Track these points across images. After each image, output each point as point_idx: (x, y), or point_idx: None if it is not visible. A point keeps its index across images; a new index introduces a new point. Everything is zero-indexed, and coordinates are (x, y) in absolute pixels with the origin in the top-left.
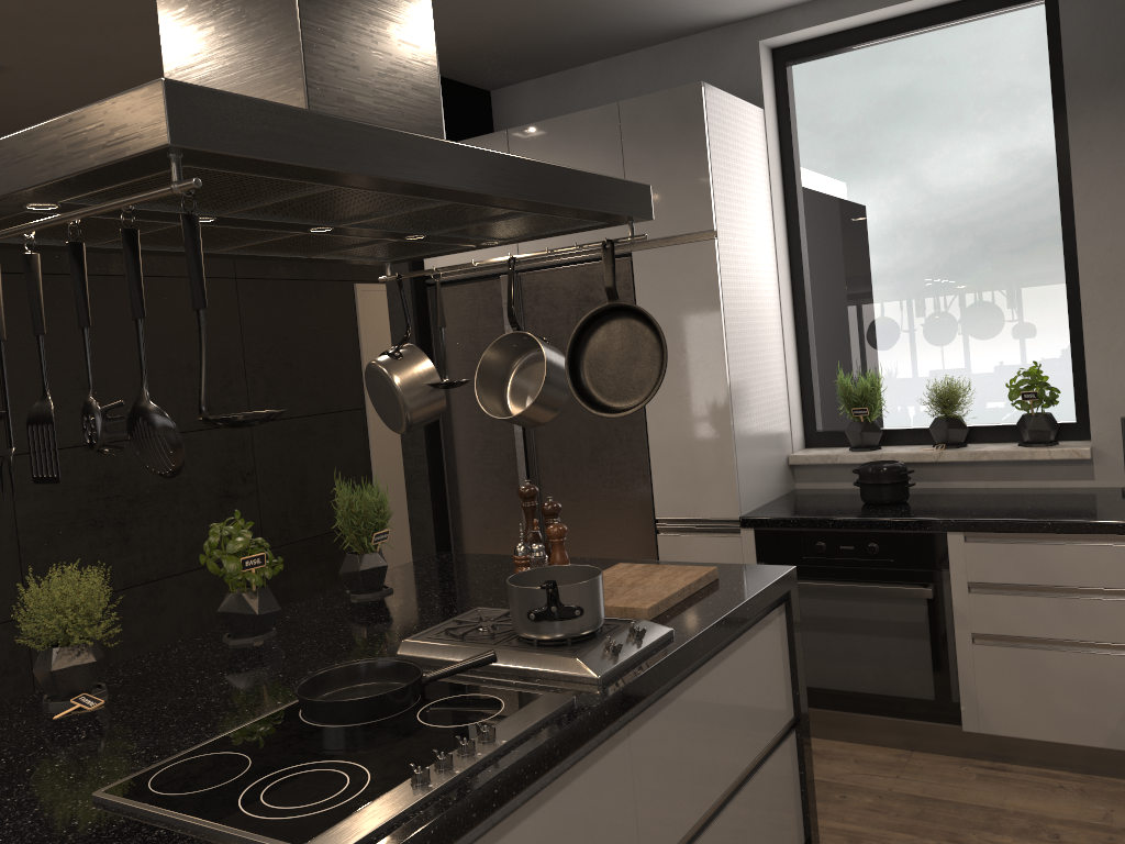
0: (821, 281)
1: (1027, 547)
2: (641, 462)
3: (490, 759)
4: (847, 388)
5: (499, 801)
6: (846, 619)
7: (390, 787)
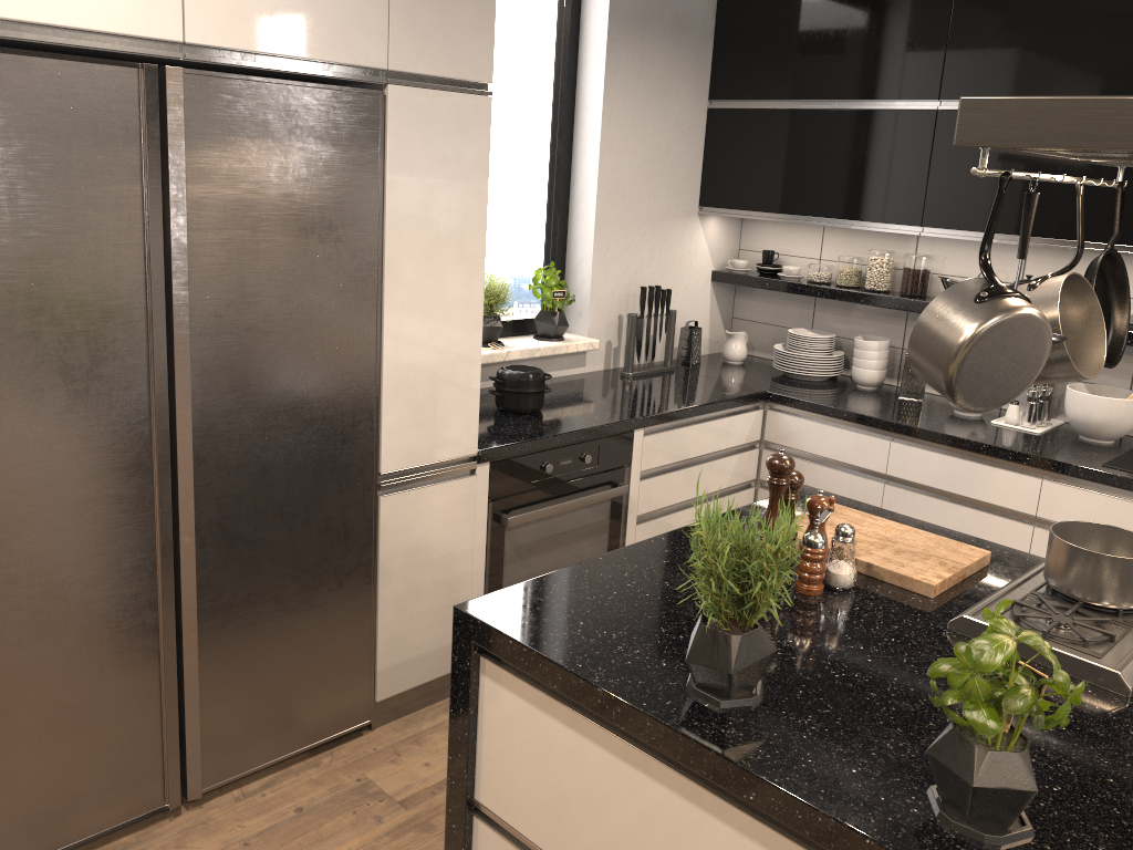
0: None
1: (676, 432)
2: (368, 398)
3: None
4: None
5: None
6: (558, 535)
7: None
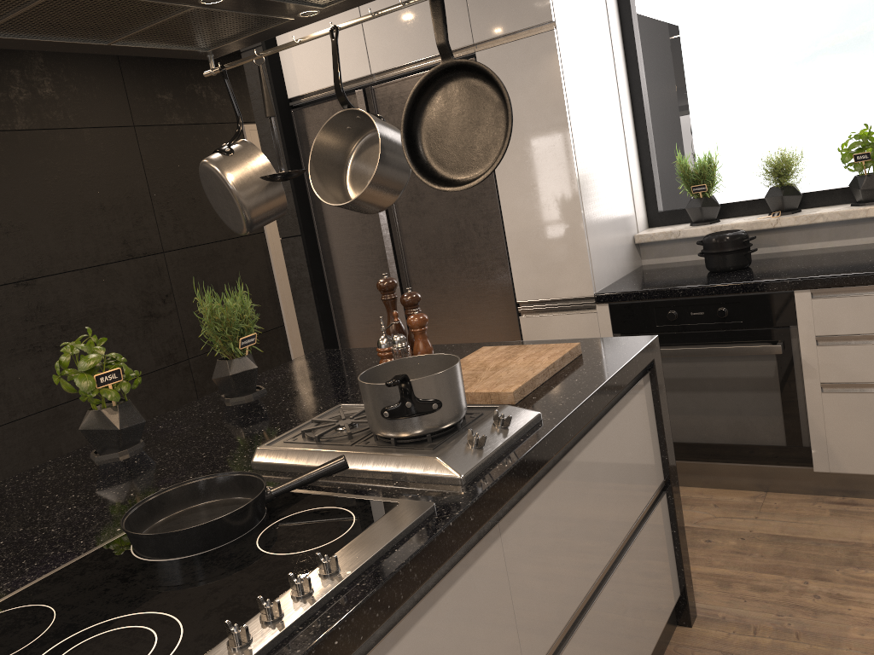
0: (655, 71)
1: None
2: (499, 252)
3: (331, 599)
4: (686, 168)
5: (342, 654)
6: (699, 379)
7: (202, 652)
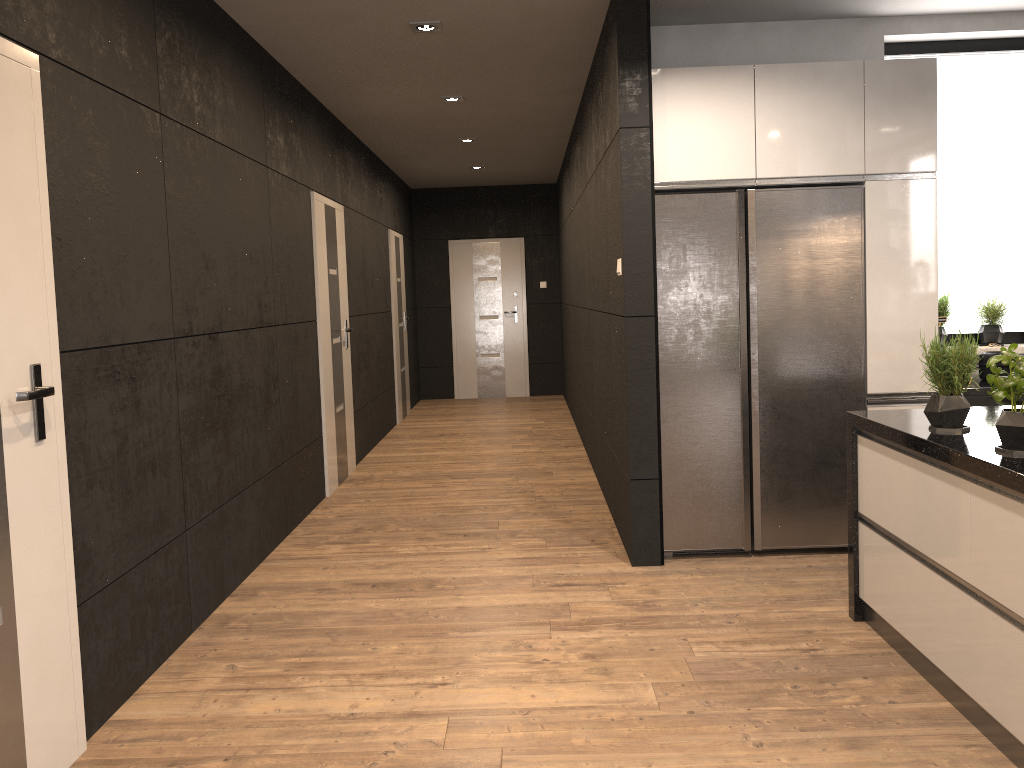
0: None
1: None
2: (857, 349)
3: None
4: None
5: None
6: None
7: None
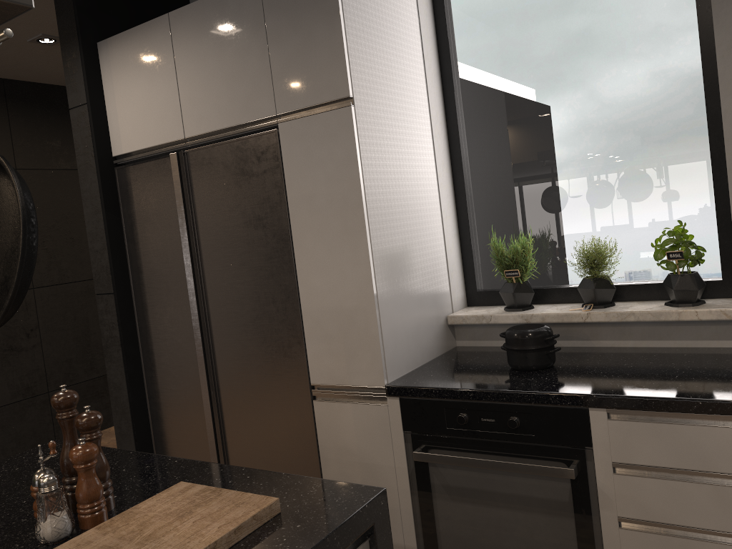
0: (476, 151)
1: (676, 428)
2: (296, 329)
3: None
4: (500, 251)
5: None
6: (490, 493)
7: None
